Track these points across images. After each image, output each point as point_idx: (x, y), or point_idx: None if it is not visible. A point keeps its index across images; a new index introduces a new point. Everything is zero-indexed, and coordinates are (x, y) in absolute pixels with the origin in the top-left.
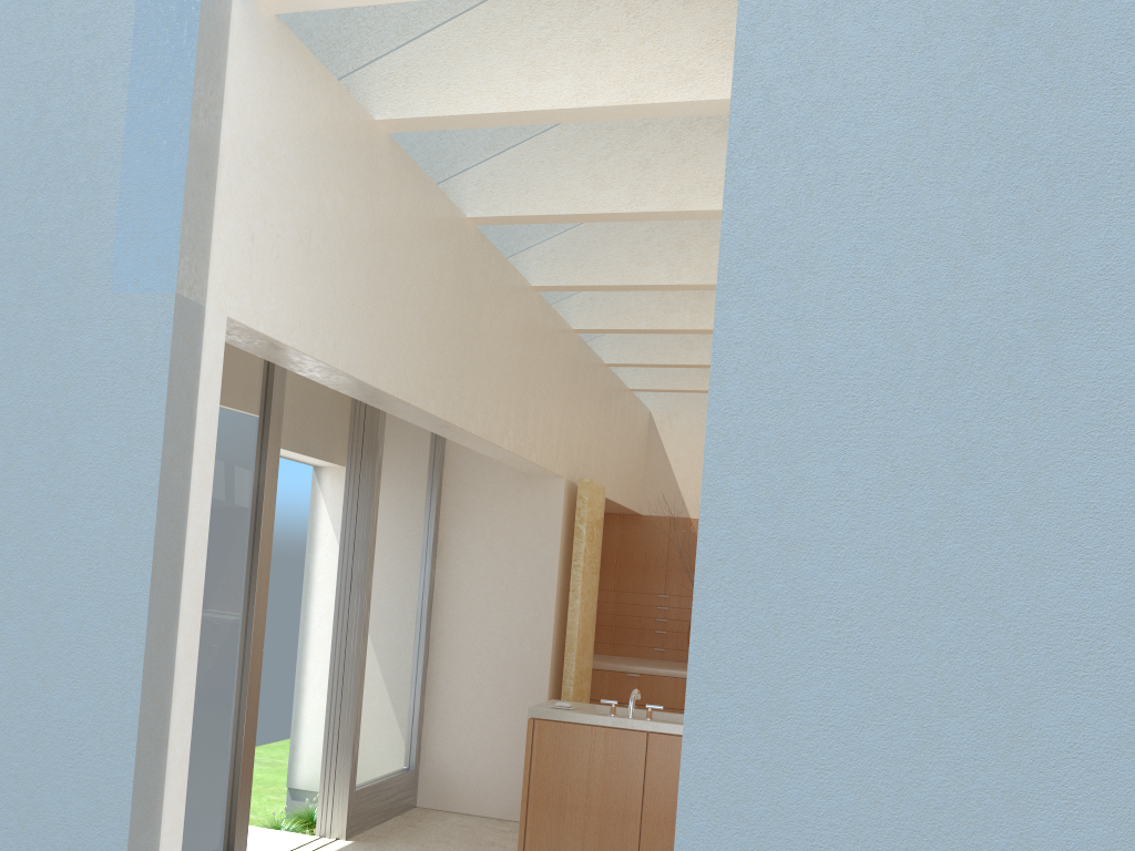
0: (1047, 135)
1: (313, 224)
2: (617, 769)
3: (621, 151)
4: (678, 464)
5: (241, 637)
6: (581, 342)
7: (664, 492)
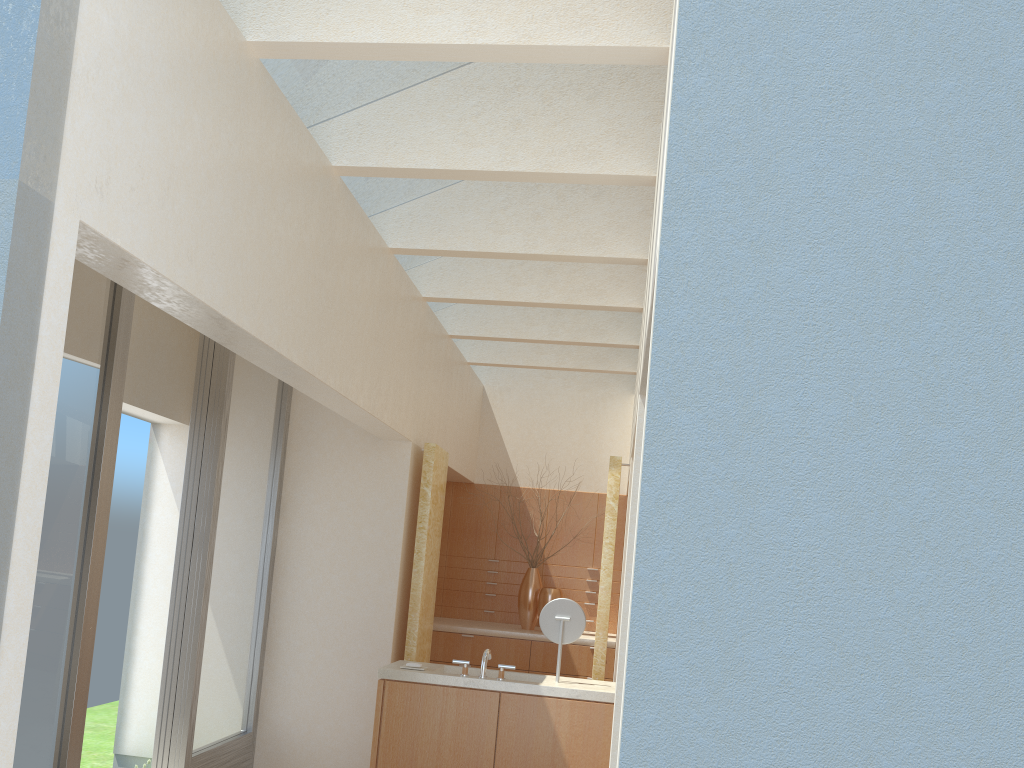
0: (1015, 59)
1: (179, 136)
2: (469, 730)
3: (492, 110)
4: (509, 436)
5: (73, 595)
6: (429, 311)
7: (495, 462)
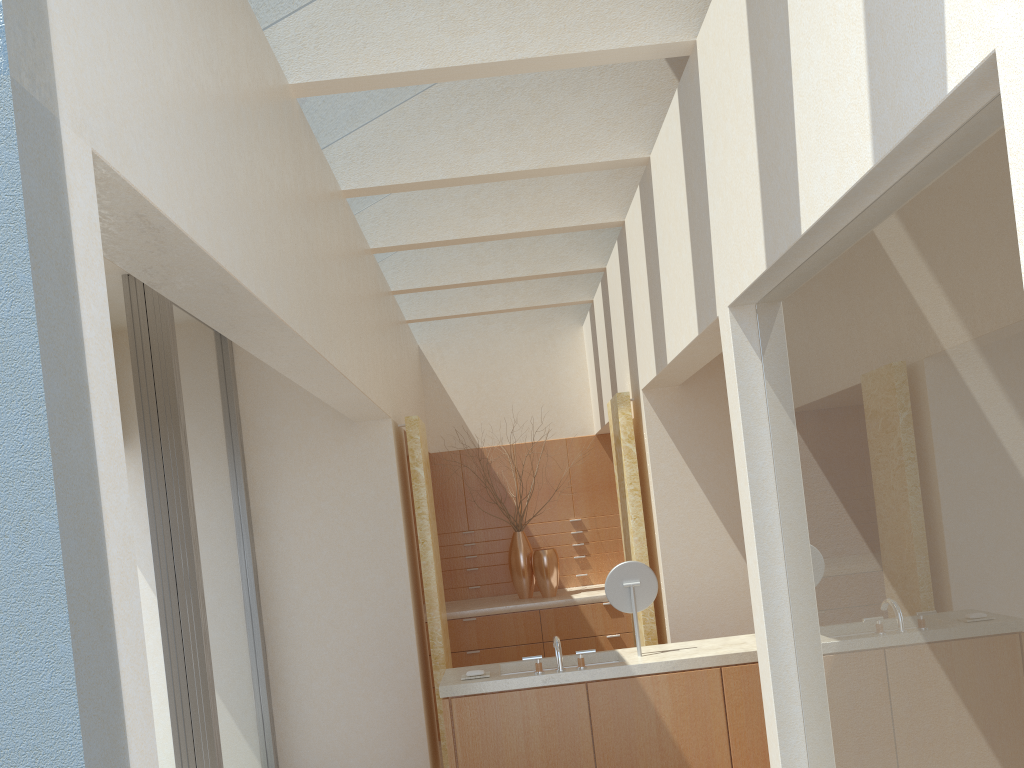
0: None
1: (163, 26)
2: (560, 732)
3: None
4: (458, 395)
5: None
6: (377, 265)
7: (448, 426)
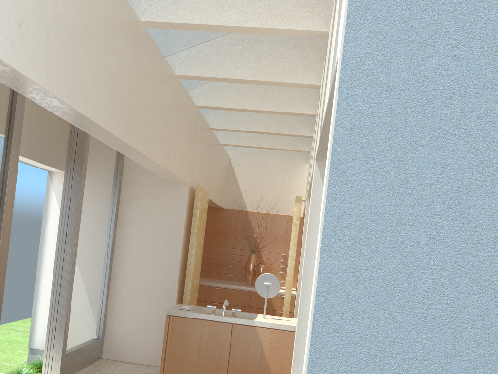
0: None
1: None
2: (215, 343)
3: None
4: (242, 184)
5: None
6: (199, 114)
7: (235, 197)
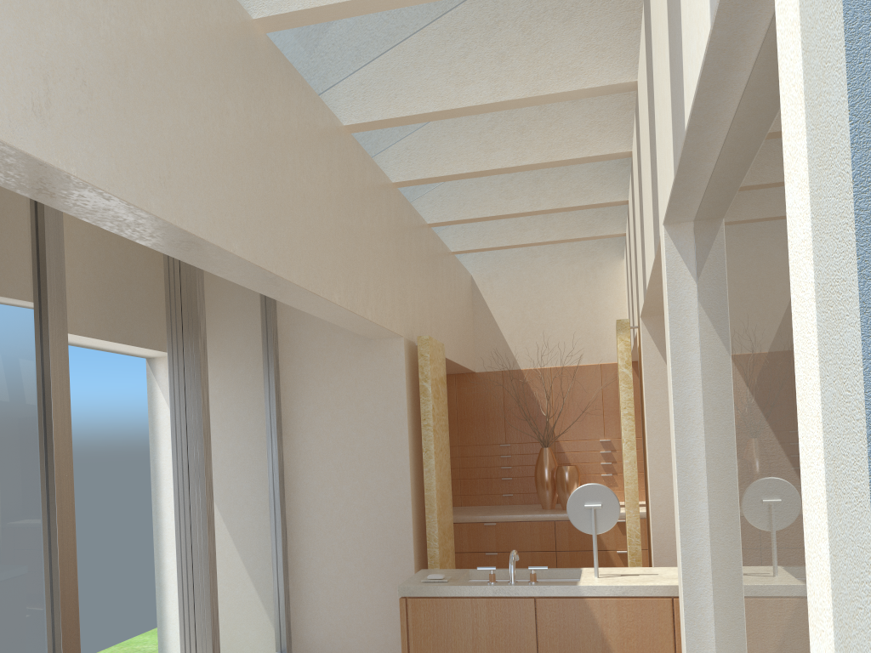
0: None
1: None
2: (506, 643)
3: None
4: (504, 321)
5: (43, 559)
6: (402, 198)
7: (493, 349)
